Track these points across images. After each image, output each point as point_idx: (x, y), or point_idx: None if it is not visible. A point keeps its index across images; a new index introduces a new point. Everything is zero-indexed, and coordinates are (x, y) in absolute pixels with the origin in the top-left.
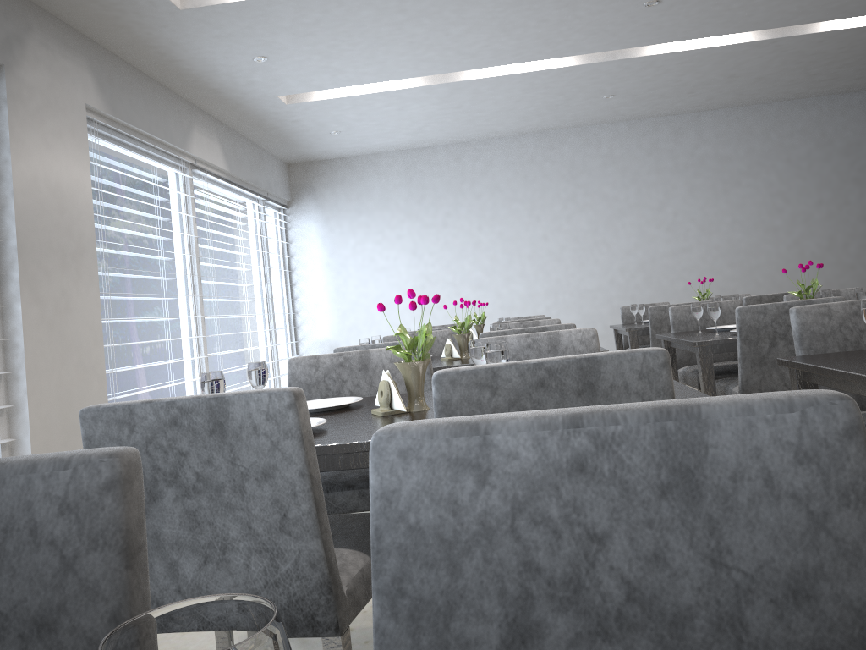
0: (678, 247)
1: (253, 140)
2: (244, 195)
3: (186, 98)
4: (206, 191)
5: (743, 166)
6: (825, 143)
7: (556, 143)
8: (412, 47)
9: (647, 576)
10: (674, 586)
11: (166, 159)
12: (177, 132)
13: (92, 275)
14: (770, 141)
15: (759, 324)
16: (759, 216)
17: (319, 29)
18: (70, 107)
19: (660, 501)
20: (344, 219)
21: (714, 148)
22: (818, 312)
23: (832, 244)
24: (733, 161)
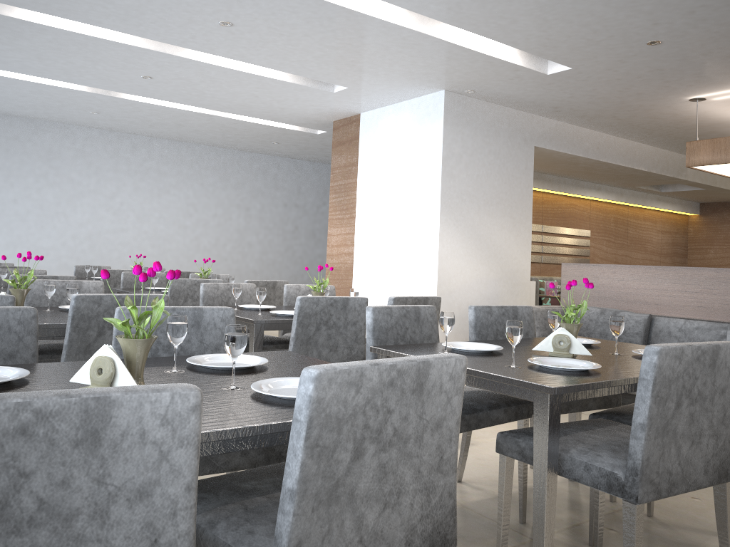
0: (119, 227)
1: None
2: None
3: None
4: None
5: (174, 181)
6: (225, 179)
7: (40, 130)
8: None
9: (186, 345)
10: (191, 347)
11: None
12: None
13: None
14: (193, 169)
15: (181, 289)
16: (177, 216)
17: None
18: None
19: (191, 328)
20: None
21: (157, 164)
22: (213, 287)
23: (217, 243)
24: (168, 176)
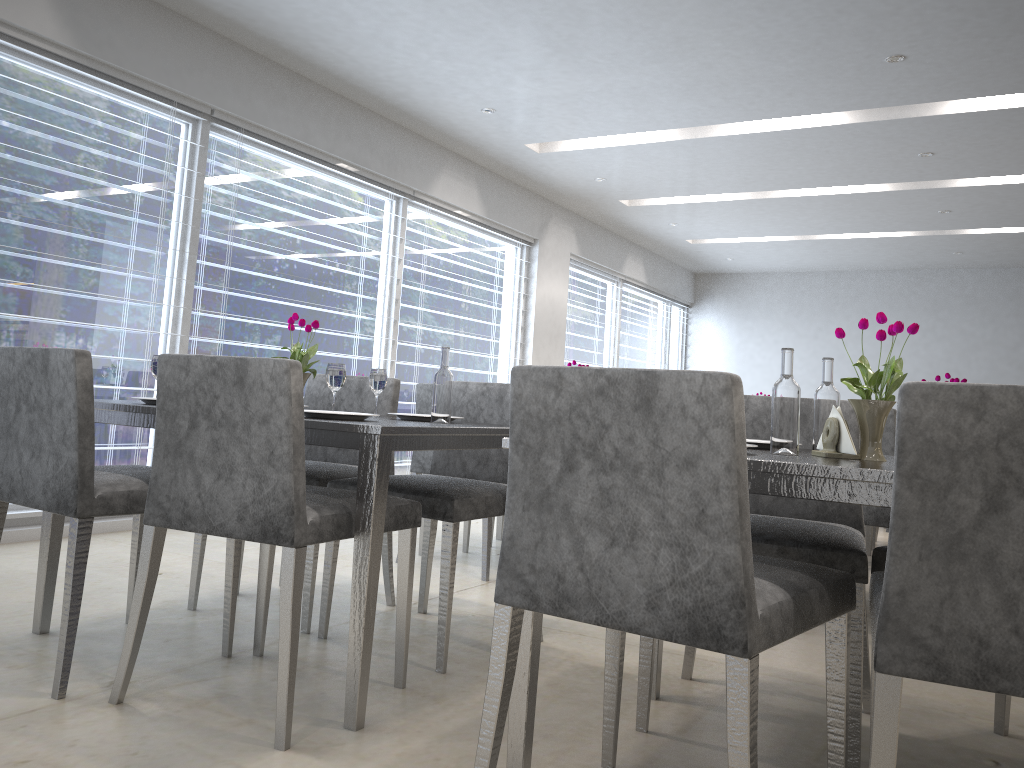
0: None
1: (668, 259)
2: (657, 298)
3: (625, 237)
4: (630, 296)
5: None
6: None
7: (923, 280)
8: (774, 223)
9: None
10: None
11: (607, 277)
12: (616, 261)
13: (562, 348)
14: None
15: None
16: None
17: (709, 214)
18: (563, 256)
19: None
20: (733, 322)
21: None
22: None
23: None
24: None
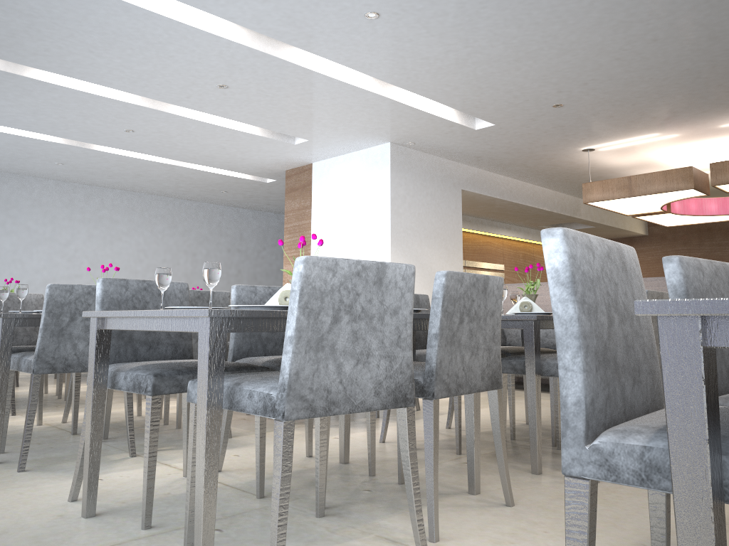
0: (74, 273)
1: None
2: None
3: None
4: None
5: (125, 229)
6: (173, 226)
7: None
8: None
9: None
10: None
11: None
12: None
13: None
14: (143, 217)
15: None
16: (128, 262)
17: None
18: None
19: None
20: None
21: (110, 213)
22: None
23: None
24: (120, 224)
